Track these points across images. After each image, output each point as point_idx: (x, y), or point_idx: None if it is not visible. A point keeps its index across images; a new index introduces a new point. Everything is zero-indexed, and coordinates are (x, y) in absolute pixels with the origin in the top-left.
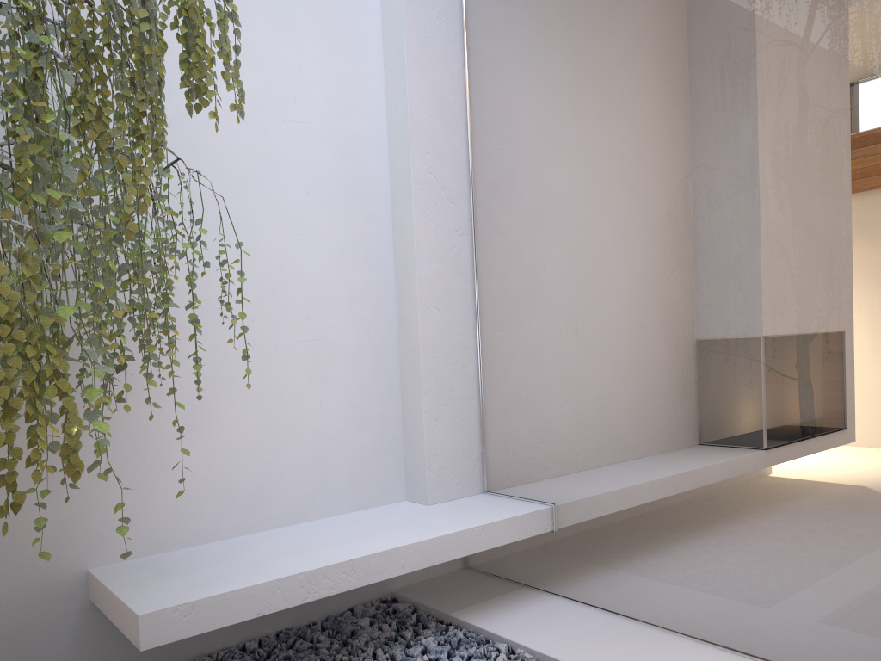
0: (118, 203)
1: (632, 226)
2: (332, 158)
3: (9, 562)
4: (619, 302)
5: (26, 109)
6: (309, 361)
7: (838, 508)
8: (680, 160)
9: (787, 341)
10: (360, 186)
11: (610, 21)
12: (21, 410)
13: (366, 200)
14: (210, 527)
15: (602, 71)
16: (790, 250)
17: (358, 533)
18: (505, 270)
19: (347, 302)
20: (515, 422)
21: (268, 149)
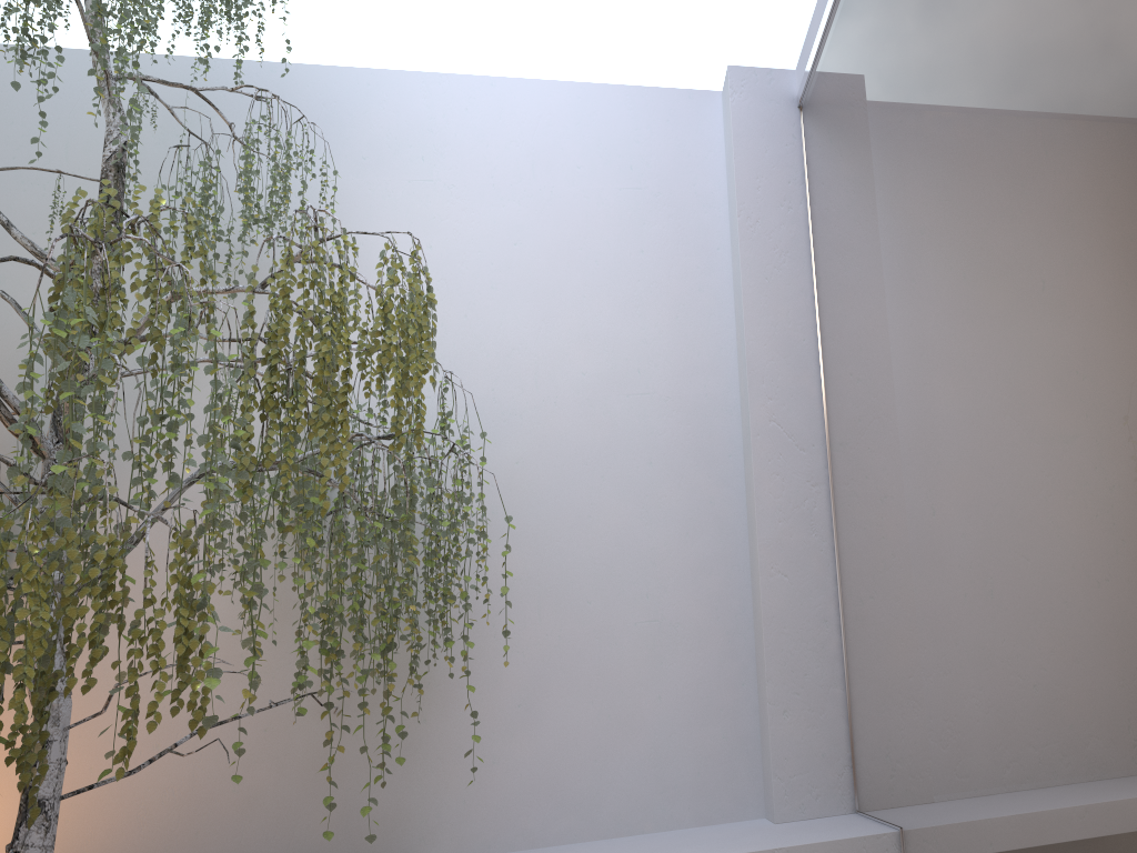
0: (395, 491)
1: (922, 436)
2: (677, 424)
3: (355, 848)
4: (922, 537)
5: (265, 418)
6: (647, 645)
7: (1130, 828)
8: (945, 338)
9: (1050, 557)
10: (708, 448)
11: (888, 201)
12: (377, 698)
13: (714, 462)
14: (536, 830)
15: (888, 258)
16: (1036, 424)
17: (660, 847)
18: (850, 519)
19: (691, 576)
20: (868, 713)
21: (611, 425)
